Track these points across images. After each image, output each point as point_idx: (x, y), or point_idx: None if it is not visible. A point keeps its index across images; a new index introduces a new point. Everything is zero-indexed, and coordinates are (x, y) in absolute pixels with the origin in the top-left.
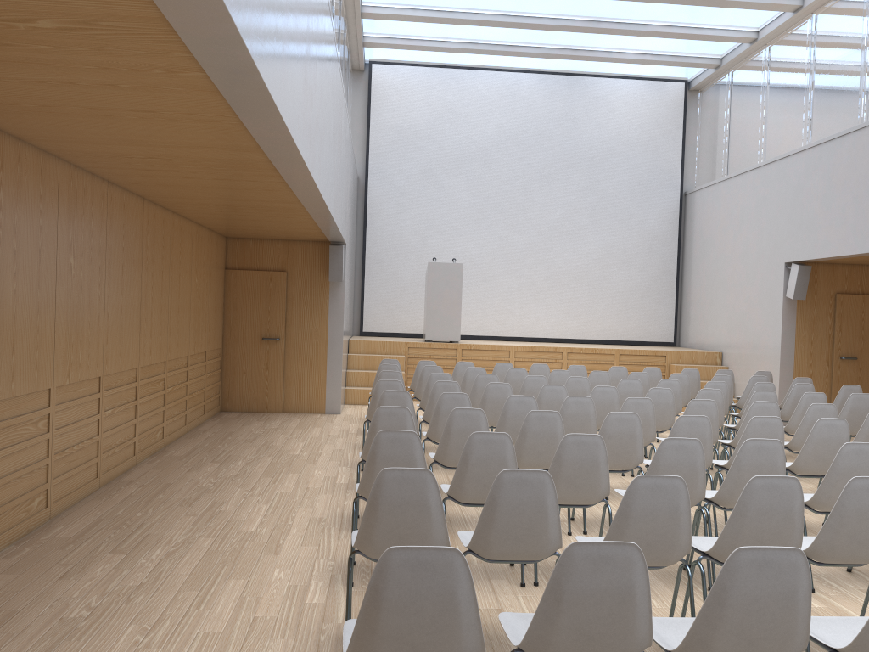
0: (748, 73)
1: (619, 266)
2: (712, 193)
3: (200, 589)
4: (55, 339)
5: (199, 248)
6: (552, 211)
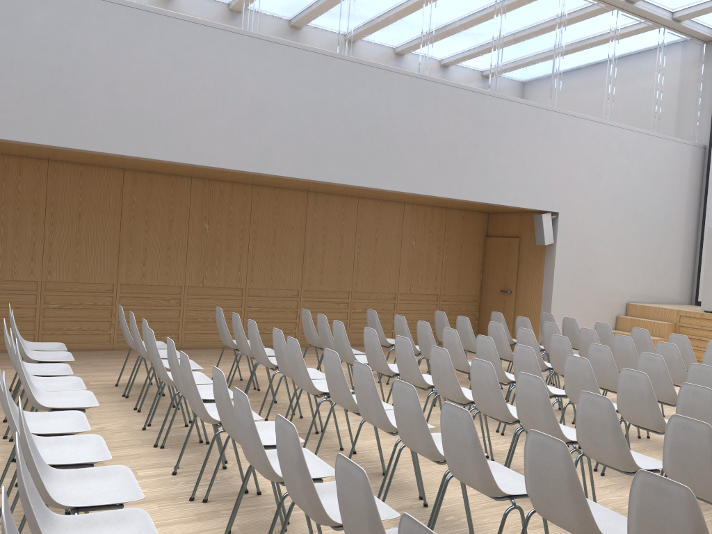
0: None
1: None
2: None
3: (99, 370)
4: (187, 263)
5: (418, 220)
6: None
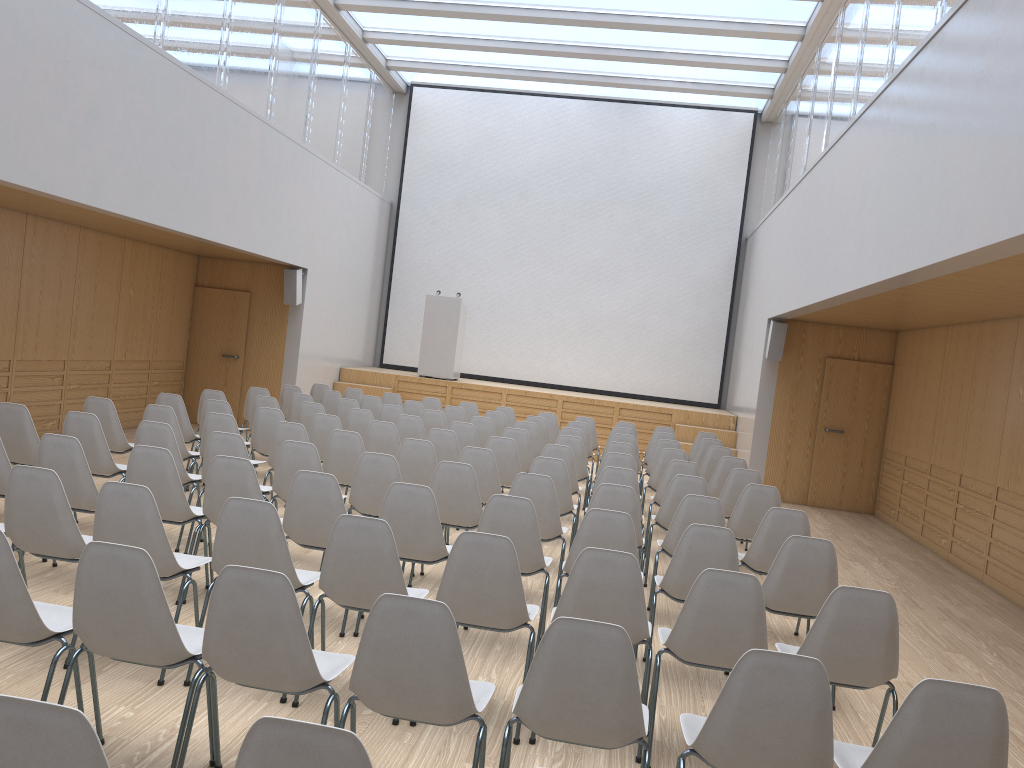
0: (791, 106)
1: (661, 314)
2: (755, 239)
3: None
4: None
5: (137, 262)
6: (590, 250)
